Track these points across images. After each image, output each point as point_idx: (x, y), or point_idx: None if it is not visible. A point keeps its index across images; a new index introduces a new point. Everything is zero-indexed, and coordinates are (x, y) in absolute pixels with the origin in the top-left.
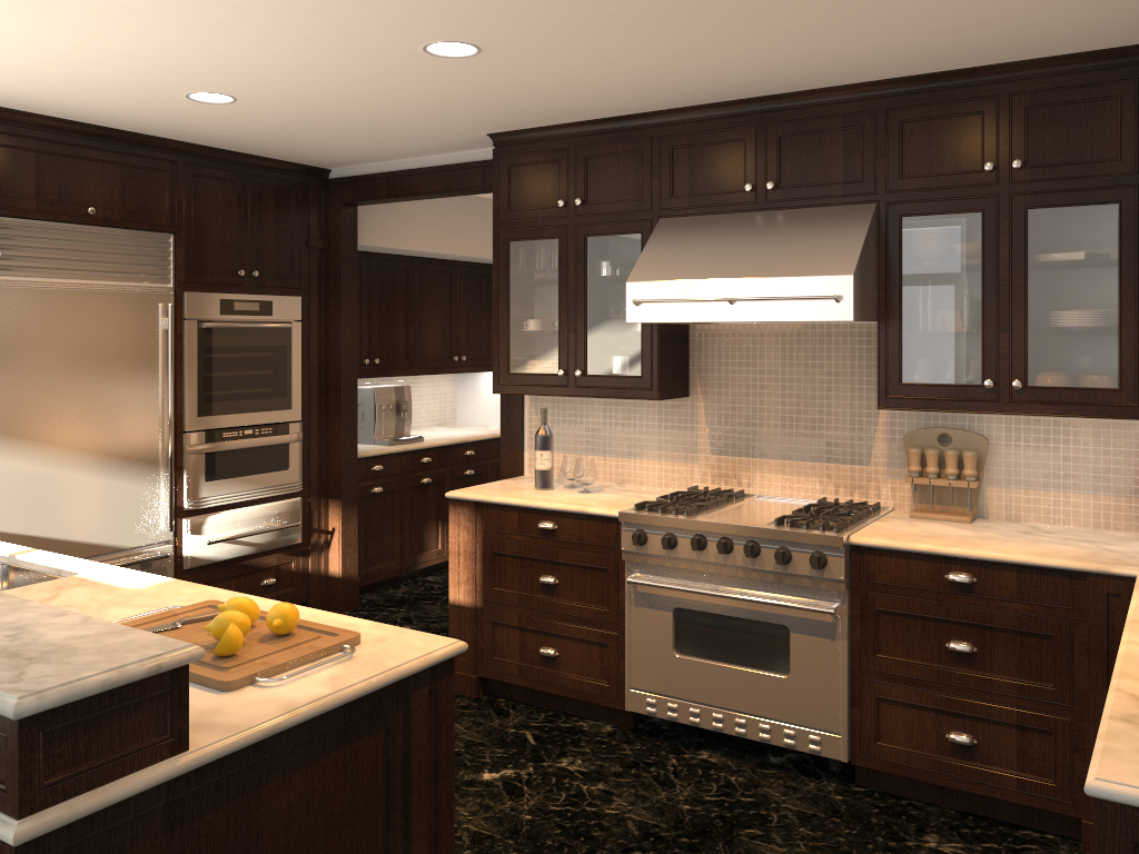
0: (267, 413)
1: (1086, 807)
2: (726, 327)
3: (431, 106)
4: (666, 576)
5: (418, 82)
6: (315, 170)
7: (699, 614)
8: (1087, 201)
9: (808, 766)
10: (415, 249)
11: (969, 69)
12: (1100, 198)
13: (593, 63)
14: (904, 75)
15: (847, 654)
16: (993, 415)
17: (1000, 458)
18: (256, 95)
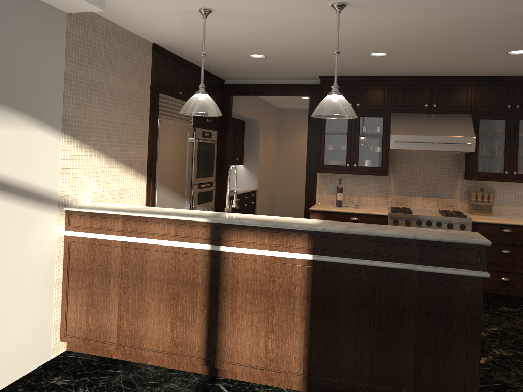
0: (209, 178)
1: None
2: (403, 151)
3: (324, 66)
4: None
5: (341, 60)
6: (221, 80)
7: None
8: None
9: None
10: (240, 114)
11: (504, 76)
12: None
13: (408, 62)
14: (483, 75)
15: None
16: (495, 182)
17: (497, 196)
18: (276, 57)
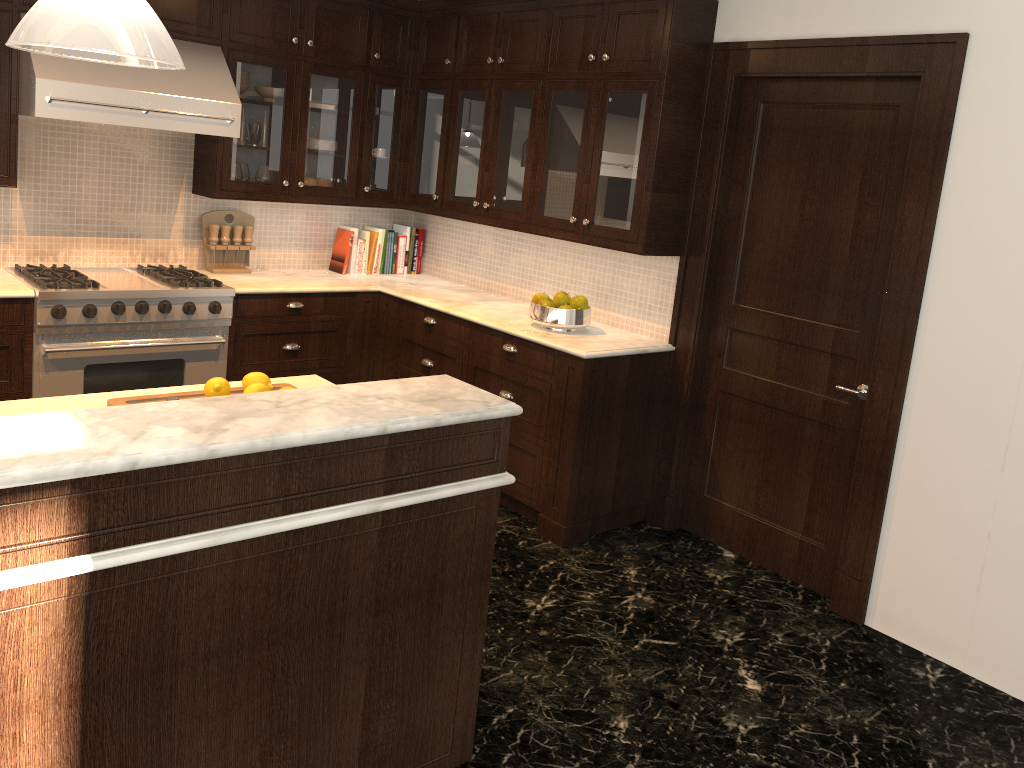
0: None
1: None
2: (46, 121)
3: None
4: (79, 341)
5: None
6: None
7: (107, 366)
8: (341, 76)
9: None
10: None
11: None
12: (348, 75)
13: None
14: None
15: (226, 368)
16: (254, 201)
17: (256, 230)
18: None
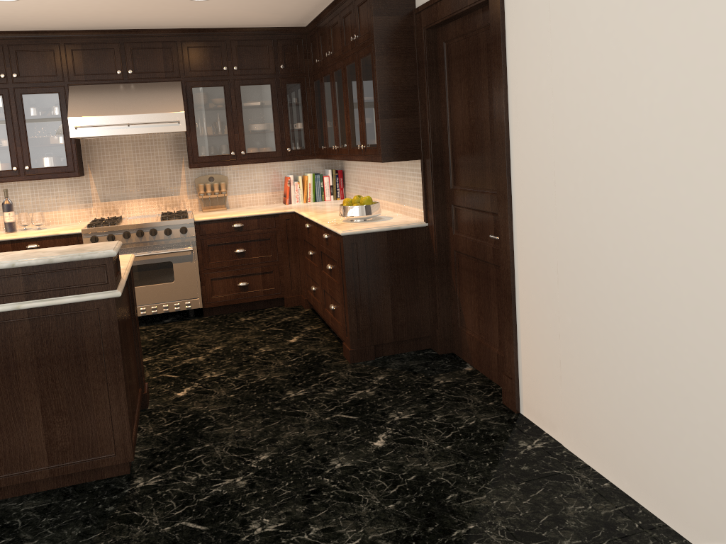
0: None
1: (285, 293)
2: (102, 139)
3: None
4: None
5: None
6: None
7: None
8: (260, 83)
9: (182, 318)
10: None
11: (214, 28)
12: (264, 82)
13: (65, 10)
14: (189, 28)
15: (198, 265)
16: (227, 167)
17: (232, 184)
18: None
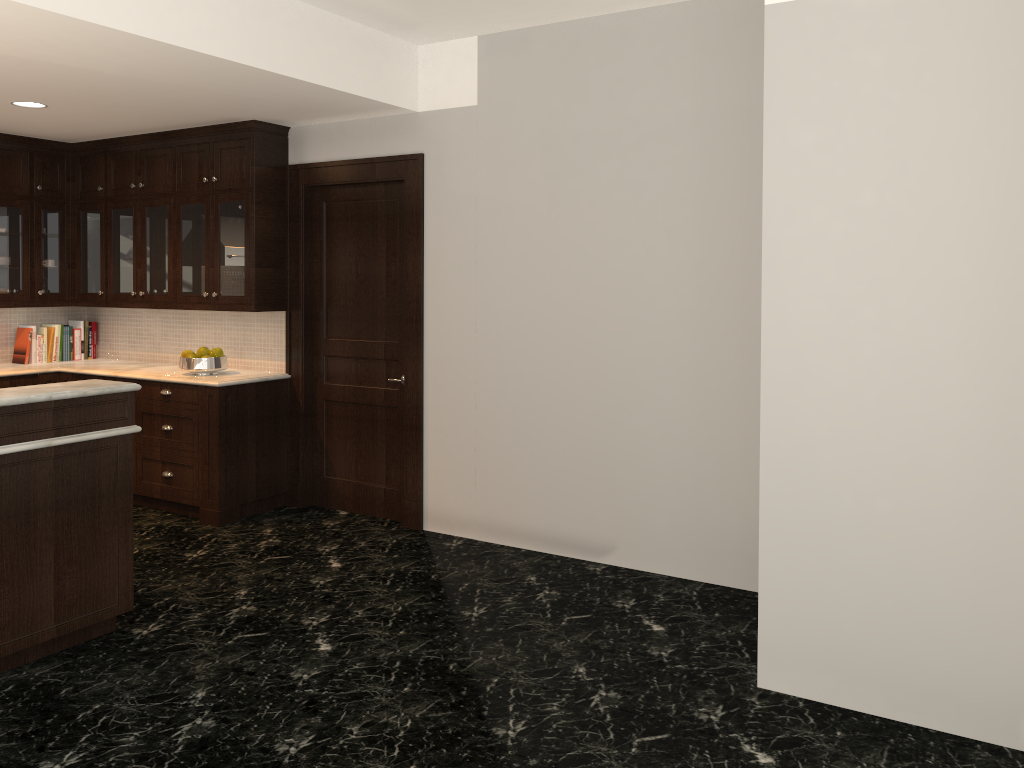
0: None
1: None
2: None
3: None
4: None
5: None
6: None
7: None
8: (9, 205)
9: None
10: None
11: None
12: (15, 204)
13: None
14: None
15: None
16: None
17: None
18: None
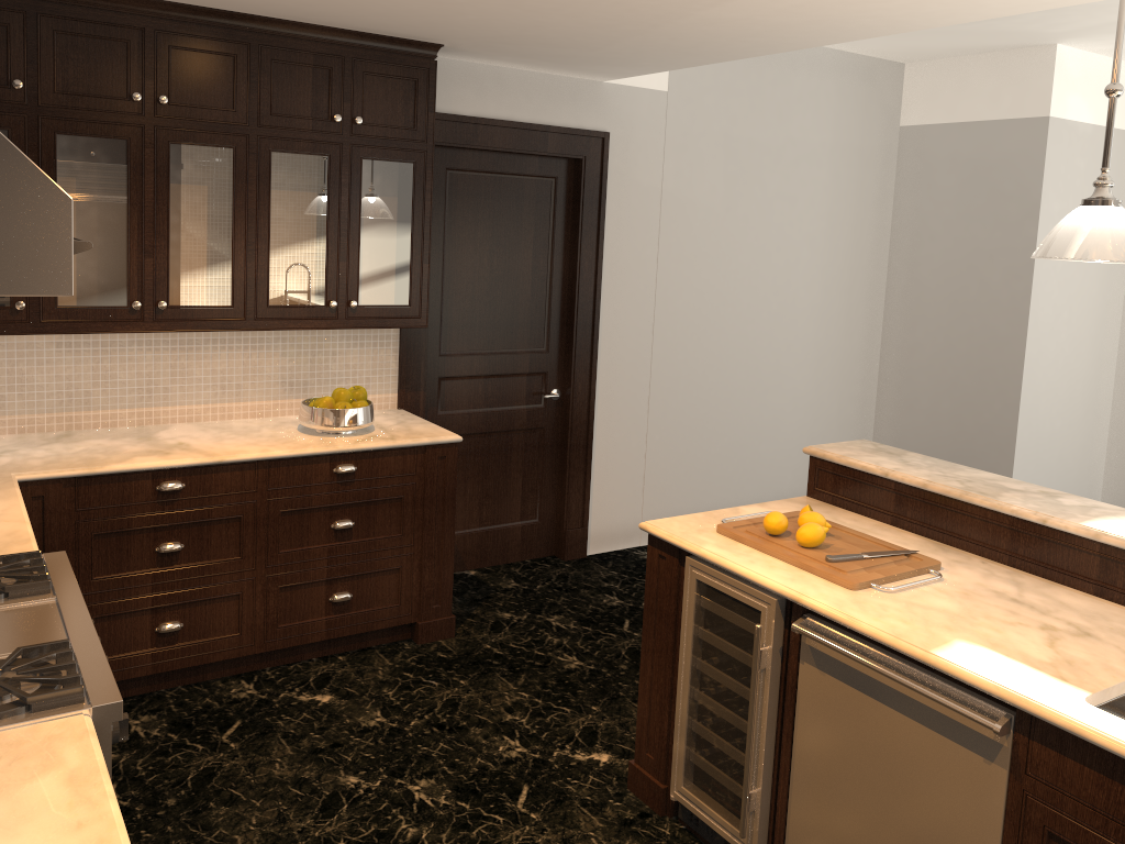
0: None
1: None
2: None
3: None
4: None
5: None
6: None
7: None
8: None
9: None
10: None
11: None
12: None
13: None
14: None
15: None
16: None
17: None
18: None
